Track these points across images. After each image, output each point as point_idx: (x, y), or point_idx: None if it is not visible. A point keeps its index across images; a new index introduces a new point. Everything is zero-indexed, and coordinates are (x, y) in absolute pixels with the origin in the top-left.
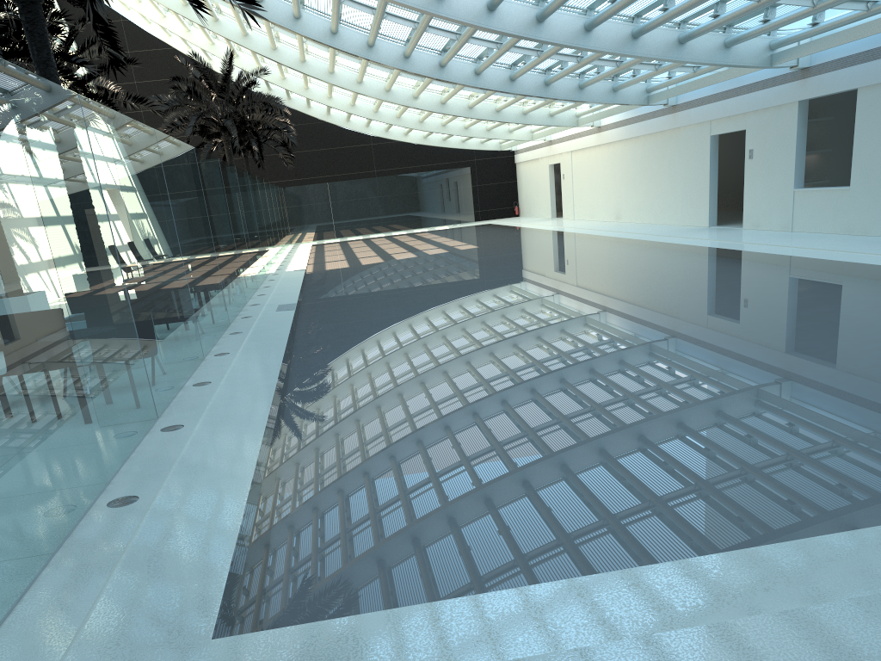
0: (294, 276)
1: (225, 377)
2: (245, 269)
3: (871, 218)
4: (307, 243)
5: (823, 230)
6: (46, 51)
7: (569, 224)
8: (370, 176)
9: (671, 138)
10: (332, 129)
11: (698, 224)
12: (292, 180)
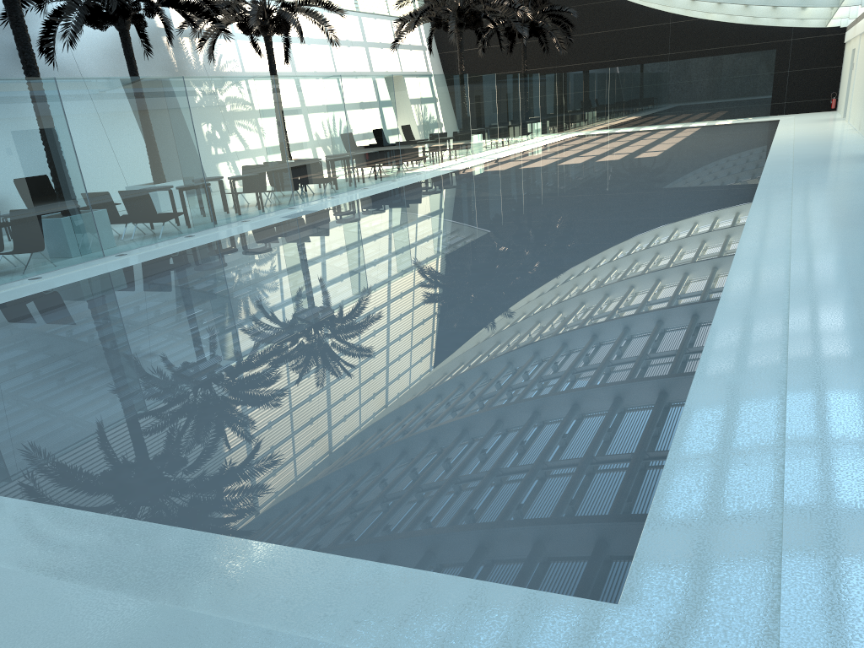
0: (421, 178)
1: (61, 275)
2: (313, 174)
3: None
4: (577, 133)
5: None
6: (14, 15)
7: (814, 130)
8: (662, 60)
9: None
10: (629, 7)
11: None
12: (579, 64)
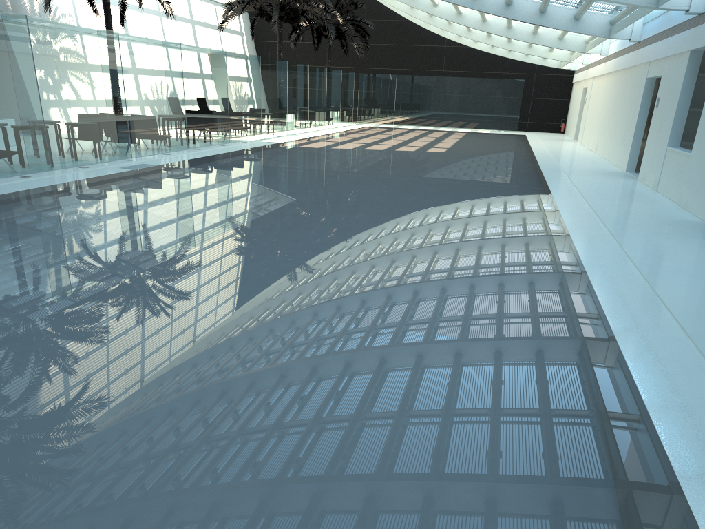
0: (247, 146)
1: None
2: (150, 130)
3: (692, 191)
4: (368, 124)
5: (670, 195)
6: None
7: (560, 147)
8: (437, 75)
9: (632, 75)
10: (414, 28)
11: (622, 167)
12: (372, 68)
